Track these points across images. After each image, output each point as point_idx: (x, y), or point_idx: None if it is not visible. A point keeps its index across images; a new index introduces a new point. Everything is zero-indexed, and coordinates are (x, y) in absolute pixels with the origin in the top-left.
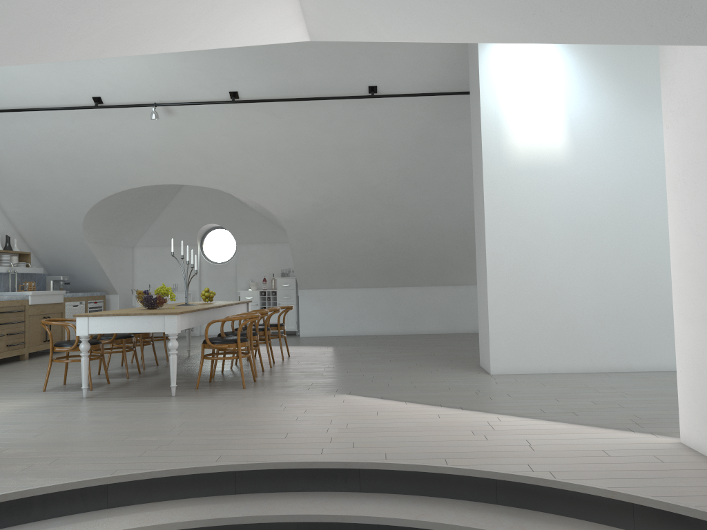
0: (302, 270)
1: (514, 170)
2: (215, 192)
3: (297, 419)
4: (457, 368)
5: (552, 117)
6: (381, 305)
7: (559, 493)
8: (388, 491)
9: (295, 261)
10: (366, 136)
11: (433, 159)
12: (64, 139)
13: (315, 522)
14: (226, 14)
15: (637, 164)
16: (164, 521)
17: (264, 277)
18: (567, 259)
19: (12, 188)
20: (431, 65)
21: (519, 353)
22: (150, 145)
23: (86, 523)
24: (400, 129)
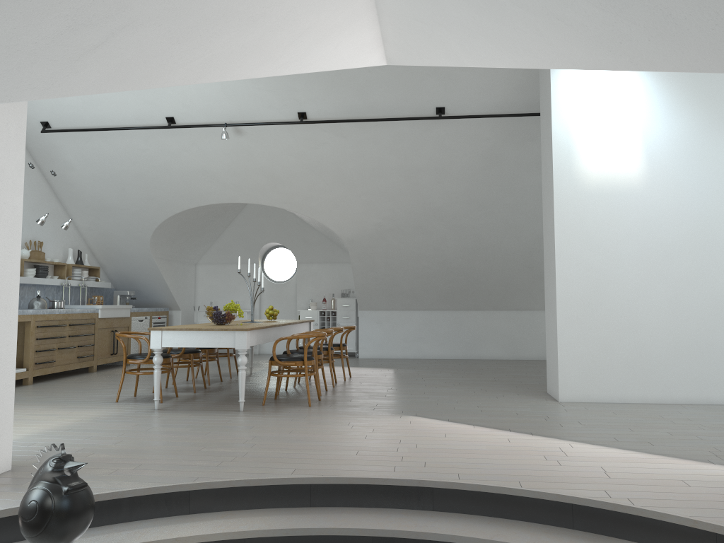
0: (362, 291)
1: (586, 193)
2: (277, 211)
3: (366, 437)
4: (523, 394)
5: (627, 140)
6: (442, 328)
7: (638, 520)
8: (461, 510)
9: (356, 281)
10: (432, 157)
11: (500, 180)
12: (137, 157)
13: (390, 537)
14: (311, 41)
15: (716, 189)
16: (245, 528)
17: (323, 297)
18: (641, 285)
19: (86, 204)
20: (500, 87)
21: (589, 381)
22: (218, 164)
23: (171, 526)
24: (467, 150)
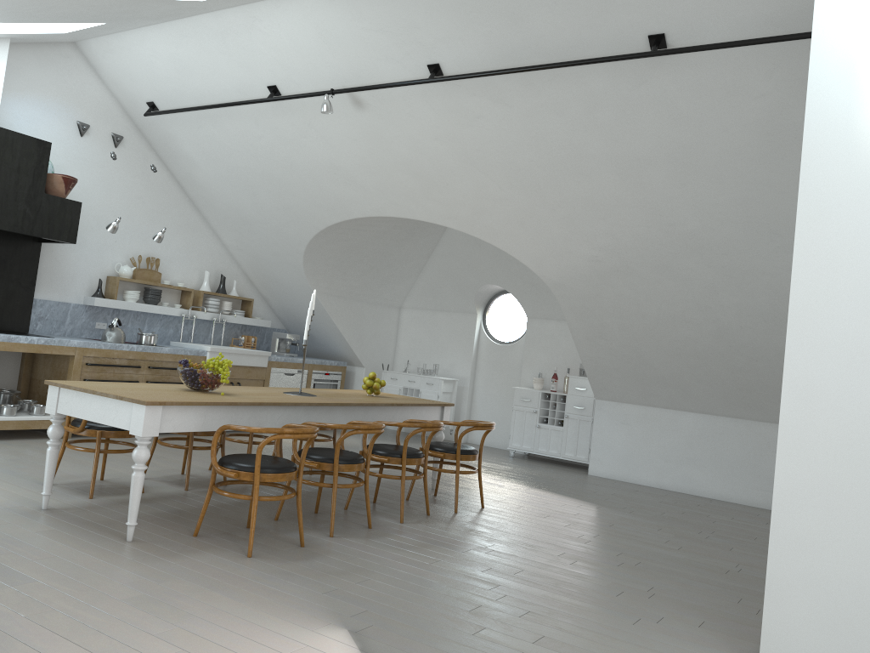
0: (594, 369)
1: None
2: None
3: None
4: (715, 627)
5: None
6: (731, 449)
7: None
8: None
9: (581, 352)
10: (662, 135)
11: None
12: (254, 148)
13: None
14: None
15: None
16: None
17: (554, 372)
18: None
19: (224, 214)
20: None
21: (843, 647)
22: (348, 156)
23: None
24: (725, 120)
